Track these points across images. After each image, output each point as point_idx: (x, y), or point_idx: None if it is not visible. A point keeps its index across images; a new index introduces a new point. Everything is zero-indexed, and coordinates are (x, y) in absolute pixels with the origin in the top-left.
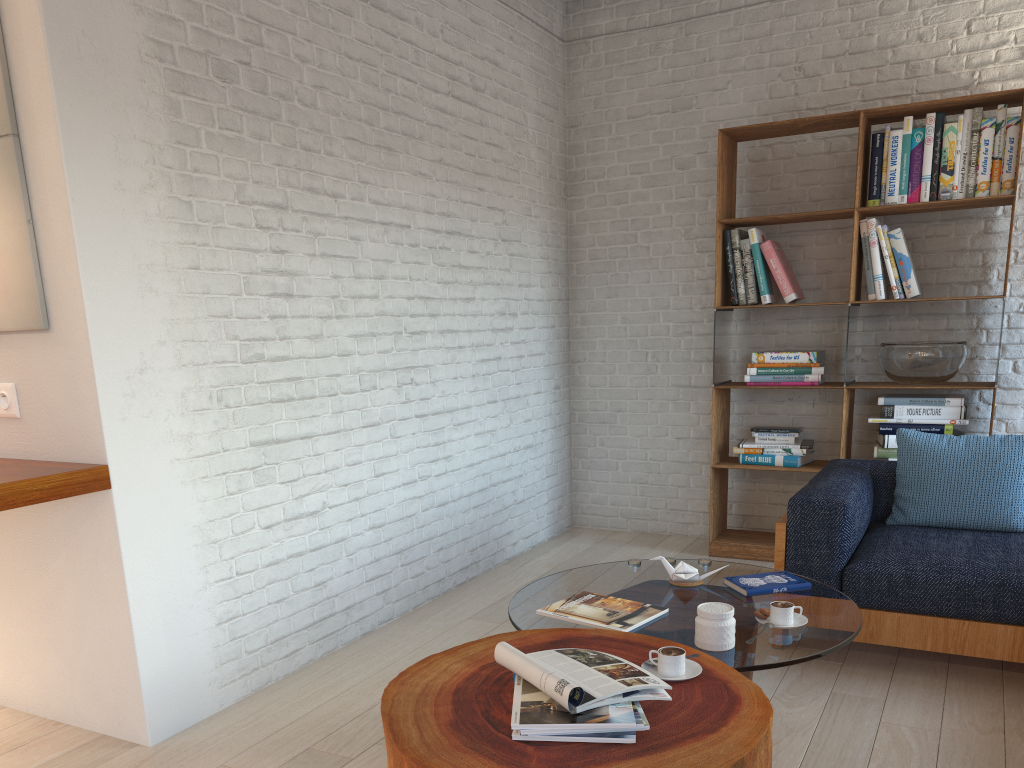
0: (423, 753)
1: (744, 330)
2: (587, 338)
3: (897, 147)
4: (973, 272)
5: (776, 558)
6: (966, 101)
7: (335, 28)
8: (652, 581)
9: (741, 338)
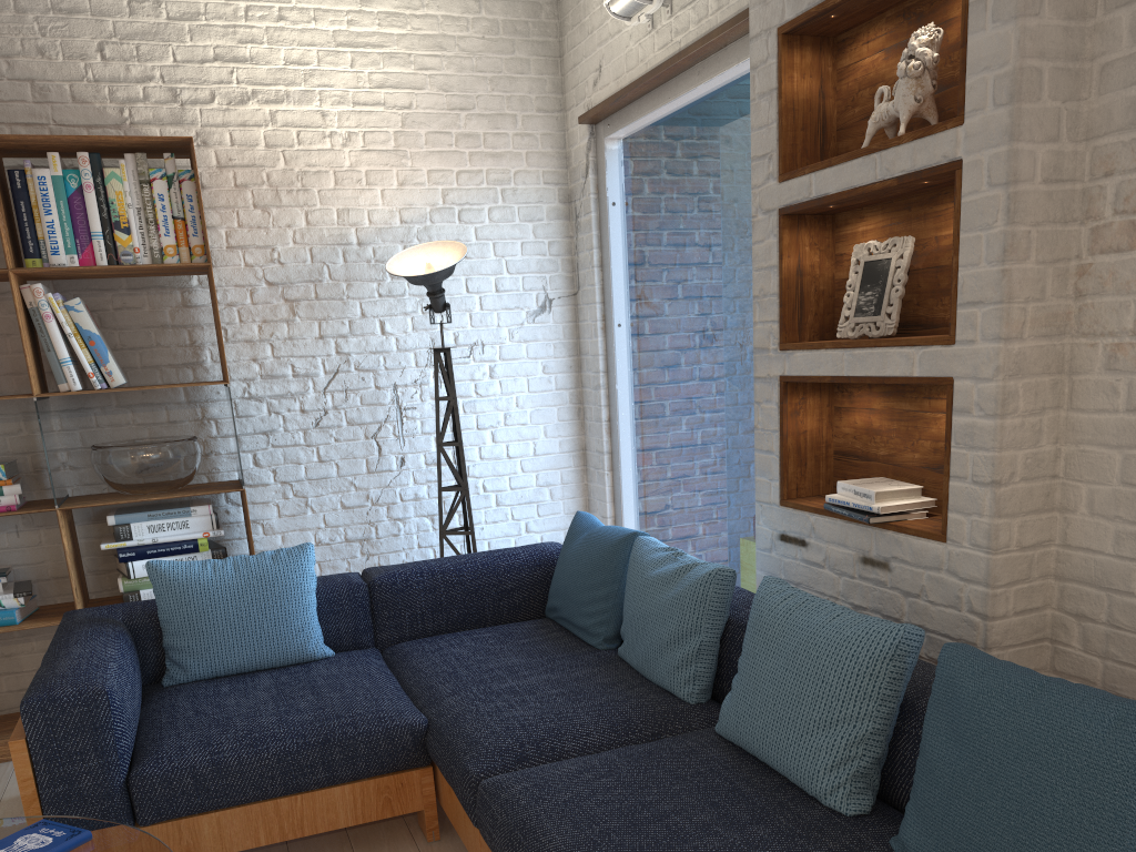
0: None
1: None
2: None
3: (48, 191)
4: (183, 352)
5: (24, 791)
6: (124, 143)
7: None
8: None
9: None
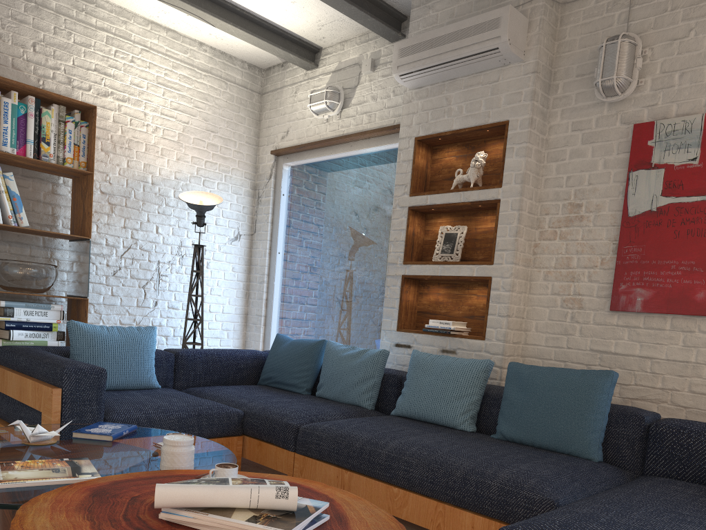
0: None
1: None
2: None
3: (8, 111)
4: (46, 218)
5: (54, 419)
6: (56, 98)
7: None
8: (11, 446)
9: None
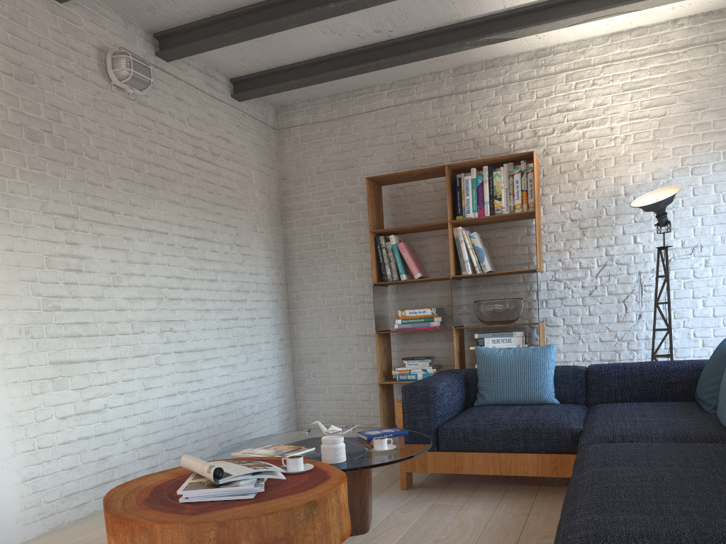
0: (120, 512)
1: (396, 298)
2: (300, 308)
3: (468, 185)
4: (524, 258)
5: (398, 424)
6: (503, 159)
7: (112, 114)
8: (313, 437)
9: (395, 303)
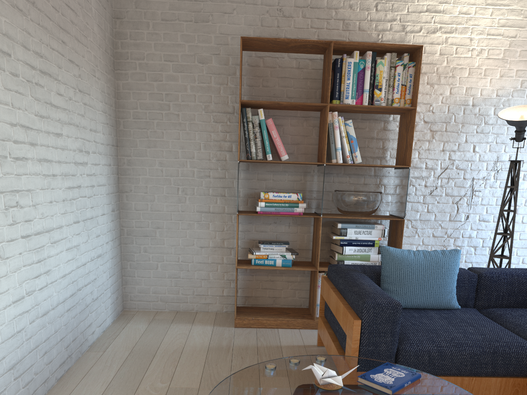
0: None
1: (245, 177)
2: (133, 175)
3: (351, 69)
4: (377, 151)
5: (353, 345)
6: (389, 47)
7: None
8: (303, 387)
9: (243, 182)
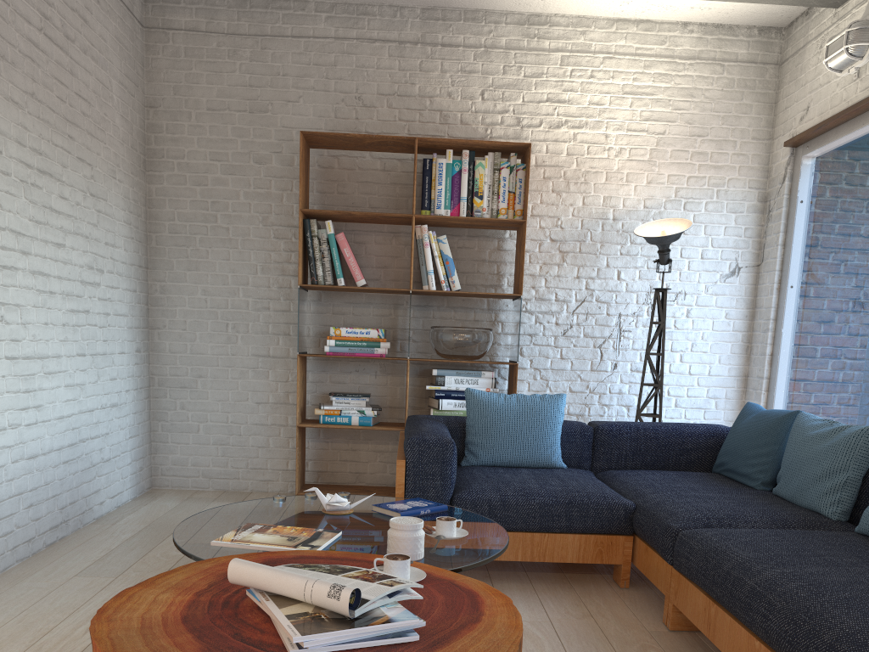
0: None
1: (317, 309)
2: (167, 306)
3: (442, 172)
4: (491, 278)
5: (397, 491)
6: (490, 146)
7: None
8: (306, 512)
9: (314, 316)
